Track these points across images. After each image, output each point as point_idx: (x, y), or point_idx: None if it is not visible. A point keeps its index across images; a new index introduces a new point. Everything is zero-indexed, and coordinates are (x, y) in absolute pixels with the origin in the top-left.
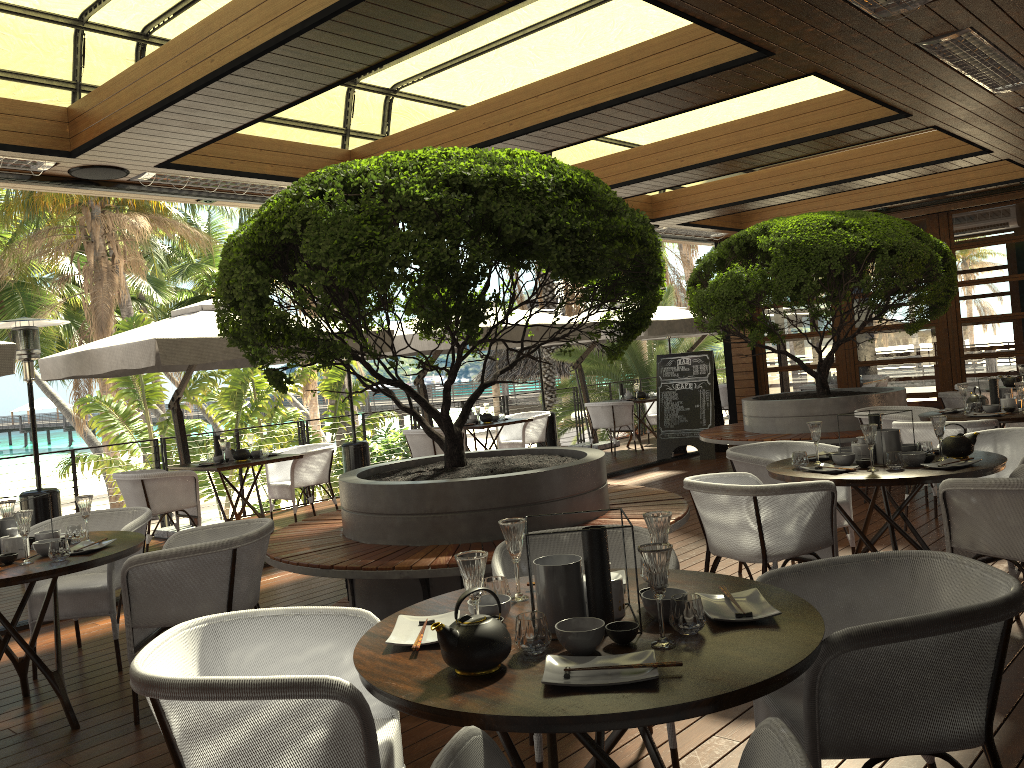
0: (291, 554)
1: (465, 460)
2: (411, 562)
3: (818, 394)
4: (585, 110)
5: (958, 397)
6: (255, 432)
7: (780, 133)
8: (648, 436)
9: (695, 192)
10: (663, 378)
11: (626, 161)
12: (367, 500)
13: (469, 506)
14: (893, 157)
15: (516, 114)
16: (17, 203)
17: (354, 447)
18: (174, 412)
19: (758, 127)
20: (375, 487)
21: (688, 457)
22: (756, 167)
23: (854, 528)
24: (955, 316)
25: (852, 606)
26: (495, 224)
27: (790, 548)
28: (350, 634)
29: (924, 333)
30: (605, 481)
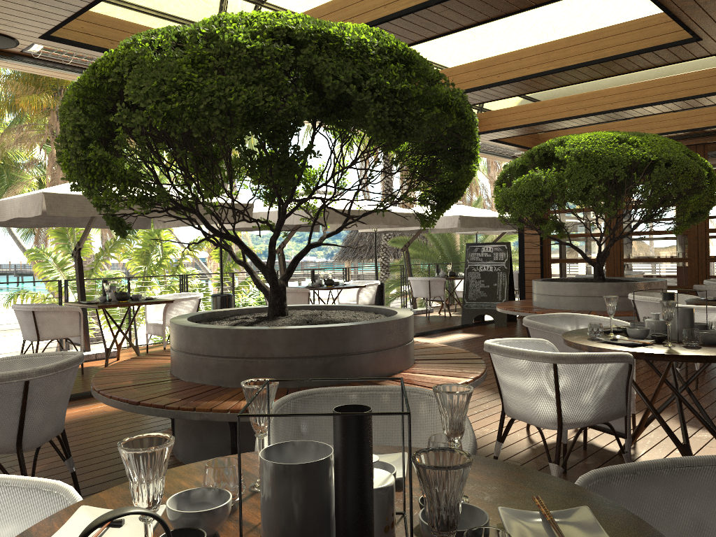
0: (111, 386)
1: (286, 311)
2: (213, 404)
3: (595, 280)
4: (417, 6)
5: (711, 289)
6: (161, 284)
7: (584, 54)
8: (455, 306)
9: (505, 113)
10: (470, 261)
11: (452, 76)
12: (188, 341)
13: (279, 353)
14: (671, 90)
15: (357, 12)
16: (3, 105)
17: (220, 298)
18: (75, 259)
19: (565, 49)
20: (195, 329)
21: (485, 324)
22: (559, 86)
23: (644, 399)
24: (704, 227)
25: (702, 525)
26: (317, 81)
27: (586, 417)
28: (40, 516)
29: (678, 239)
30: (411, 338)
